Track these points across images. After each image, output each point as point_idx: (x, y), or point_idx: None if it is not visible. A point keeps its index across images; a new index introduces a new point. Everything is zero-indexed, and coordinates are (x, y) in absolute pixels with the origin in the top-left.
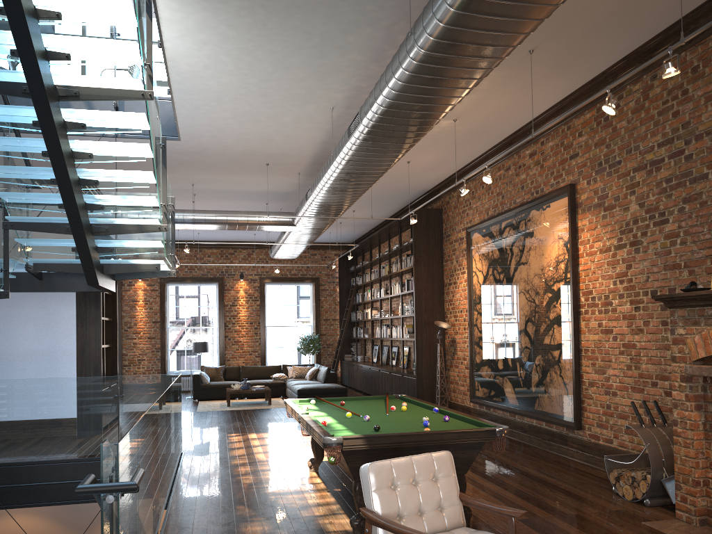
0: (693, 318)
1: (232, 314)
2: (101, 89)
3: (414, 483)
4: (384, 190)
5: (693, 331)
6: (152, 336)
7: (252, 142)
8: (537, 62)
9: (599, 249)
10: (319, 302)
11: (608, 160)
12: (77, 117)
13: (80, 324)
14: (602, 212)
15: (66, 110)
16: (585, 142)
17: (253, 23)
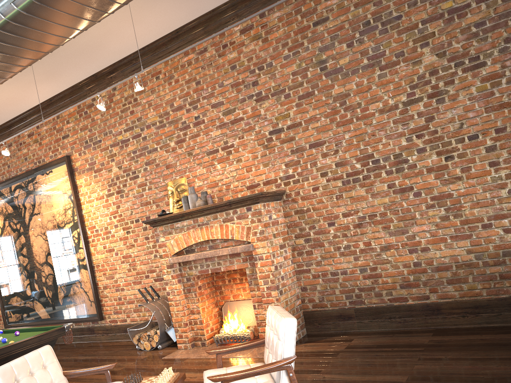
0: (168, 230)
1: None
2: None
3: (30, 374)
4: None
5: (169, 238)
6: None
7: None
8: (35, 70)
9: (95, 197)
10: None
11: (92, 139)
12: None
13: None
14: (93, 173)
15: None
16: (72, 127)
17: None
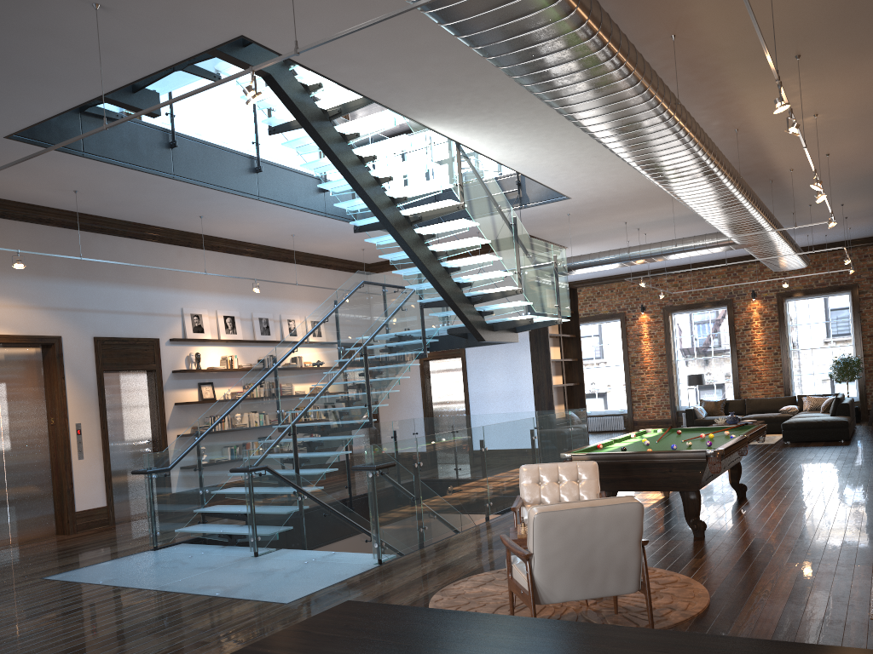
0: None
1: (745, 340)
2: (433, 210)
3: (559, 482)
4: (846, 181)
5: None
6: (659, 370)
7: (633, 184)
8: (823, 57)
9: None
10: (859, 315)
11: None
12: (428, 230)
13: (534, 367)
14: None
15: (418, 229)
16: None
17: (526, 127)
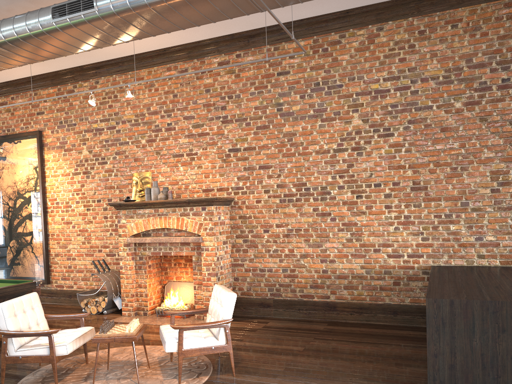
0: (130, 214)
1: None
2: None
3: (23, 312)
4: None
5: (130, 221)
6: None
7: None
8: None
9: (61, 173)
10: None
11: (67, 121)
12: None
13: None
14: (63, 152)
15: None
16: (49, 107)
17: None
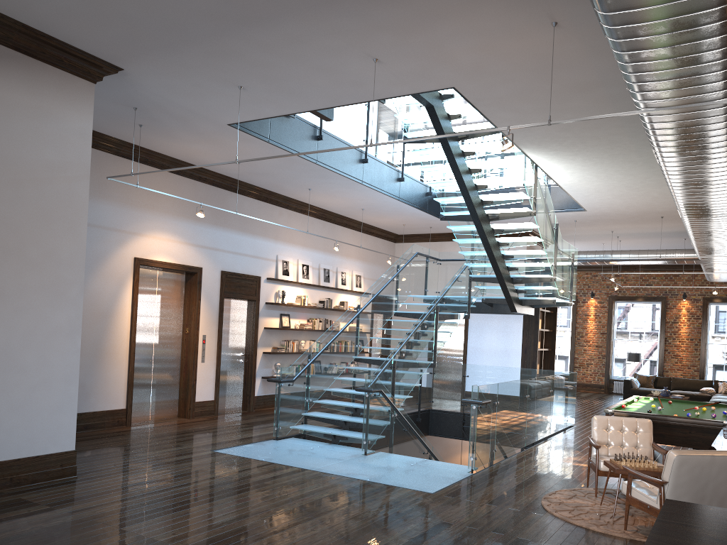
0: None
1: (673, 330)
2: (509, 213)
3: (621, 431)
4: None
5: None
6: (599, 345)
7: (639, 207)
8: None
9: None
10: None
11: None
12: (499, 226)
13: (524, 333)
14: None
15: (493, 224)
16: None
17: (595, 163)
